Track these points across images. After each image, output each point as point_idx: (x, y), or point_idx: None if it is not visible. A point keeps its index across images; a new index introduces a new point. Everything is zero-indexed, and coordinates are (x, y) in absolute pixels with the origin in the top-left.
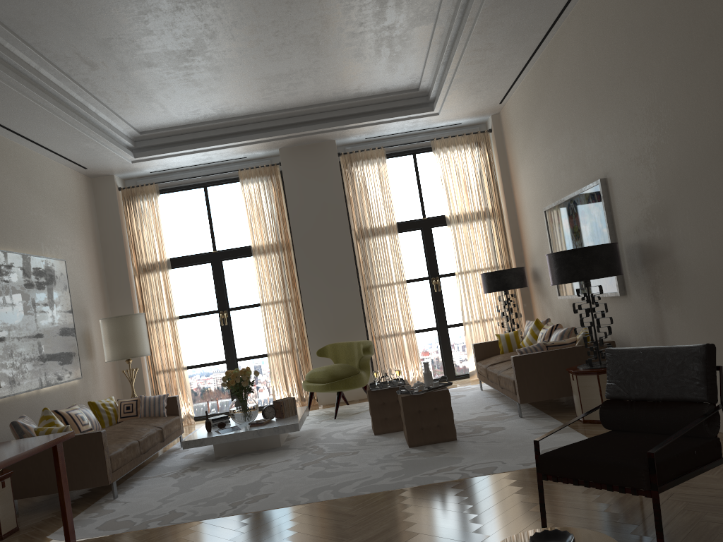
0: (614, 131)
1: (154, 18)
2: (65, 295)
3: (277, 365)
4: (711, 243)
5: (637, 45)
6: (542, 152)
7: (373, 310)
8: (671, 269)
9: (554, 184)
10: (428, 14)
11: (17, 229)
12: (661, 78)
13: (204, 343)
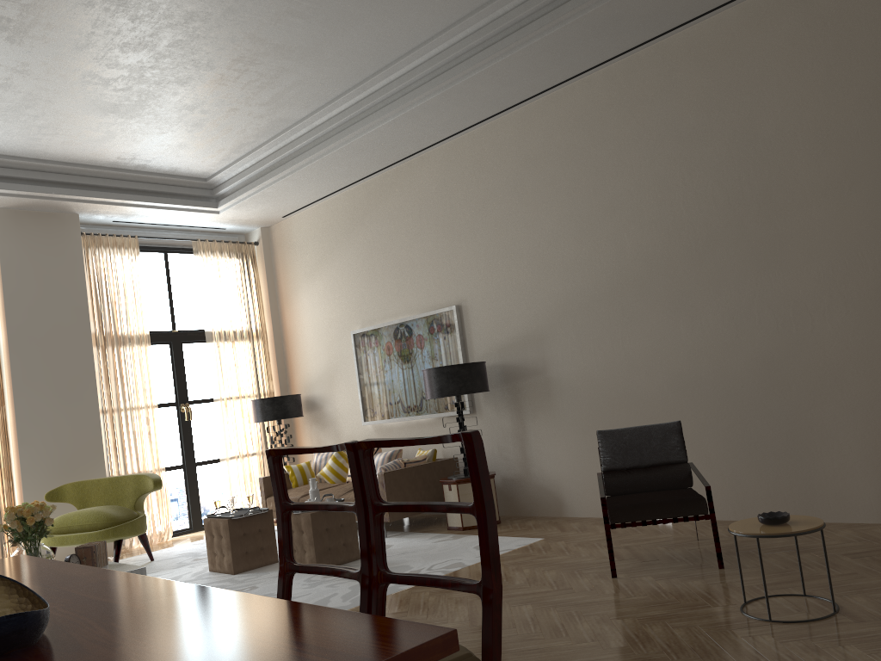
0: (480, 264)
1: (44, 1)
2: None
3: None
4: (595, 361)
5: (522, 197)
6: (352, 274)
7: (116, 440)
8: (542, 385)
9: (369, 308)
10: (304, 110)
11: None
12: (550, 228)
13: None
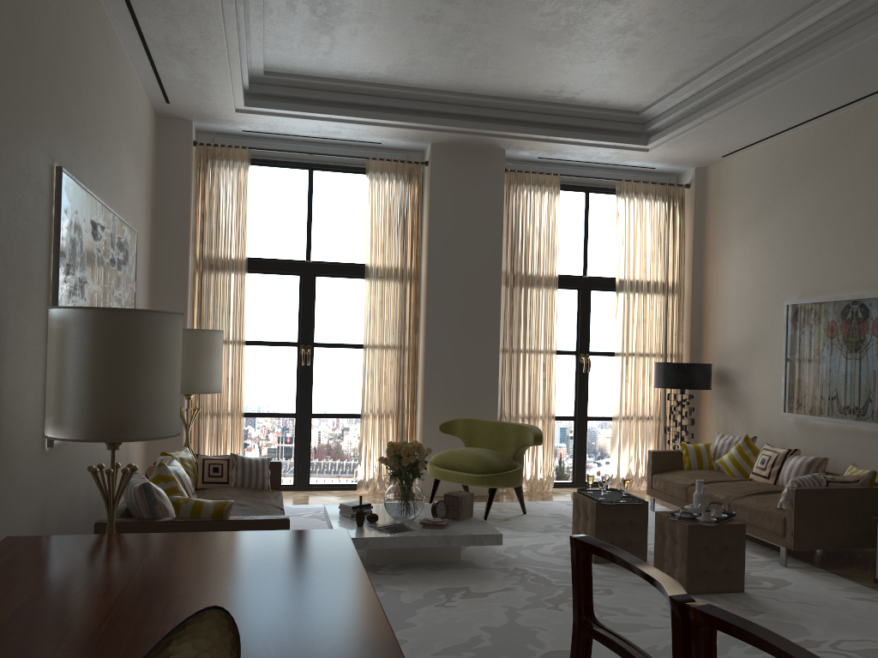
0: None
1: None
2: (132, 284)
3: (373, 434)
4: None
5: None
6: (798, 231)
7: (511, 382)
8: None
9: (813, 275)
10: (763, 24)
11: (108, 172)
12: None
13: (269, 384)
